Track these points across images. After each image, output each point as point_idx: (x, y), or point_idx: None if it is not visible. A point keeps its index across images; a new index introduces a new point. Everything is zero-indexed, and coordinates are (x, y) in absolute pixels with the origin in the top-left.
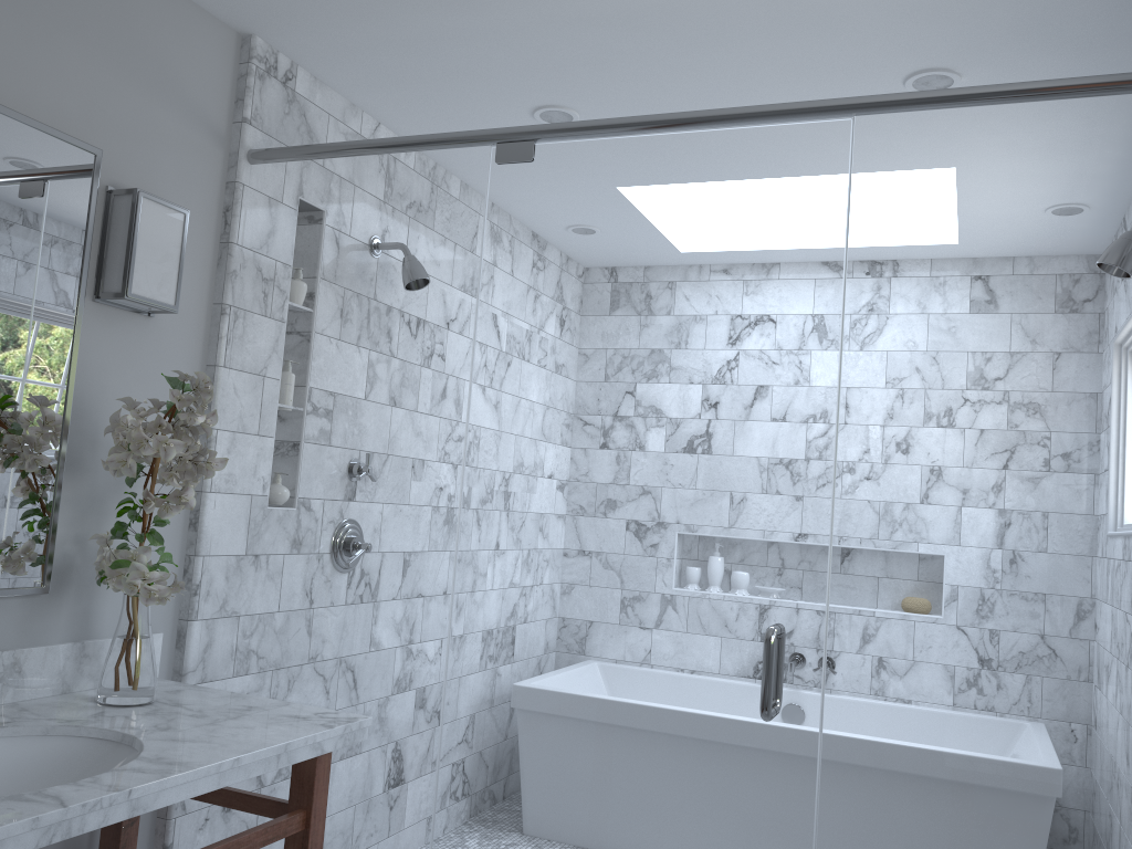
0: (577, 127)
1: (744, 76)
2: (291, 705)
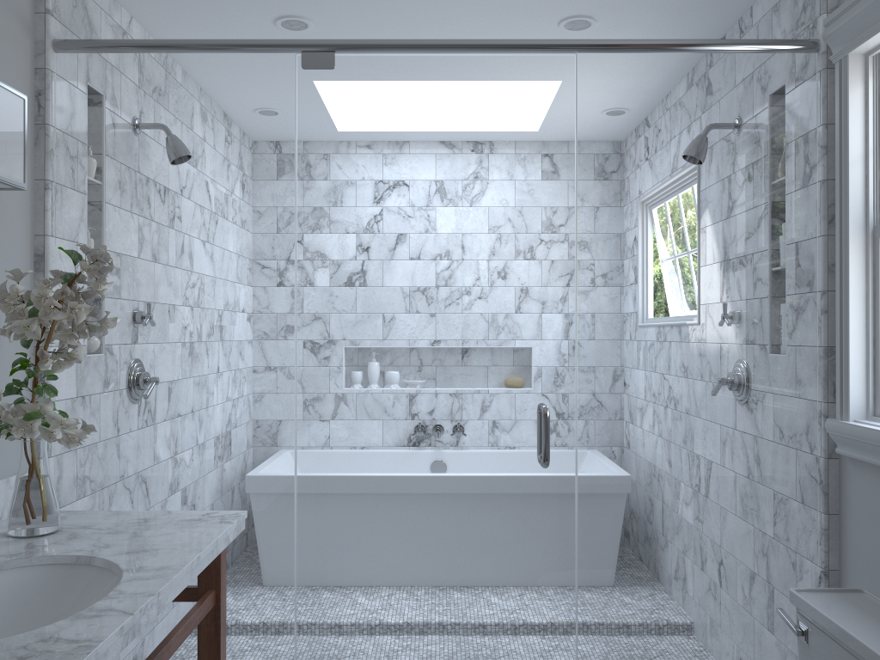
0: (372, 44)
1: (454, 8)
2: (174, 513)
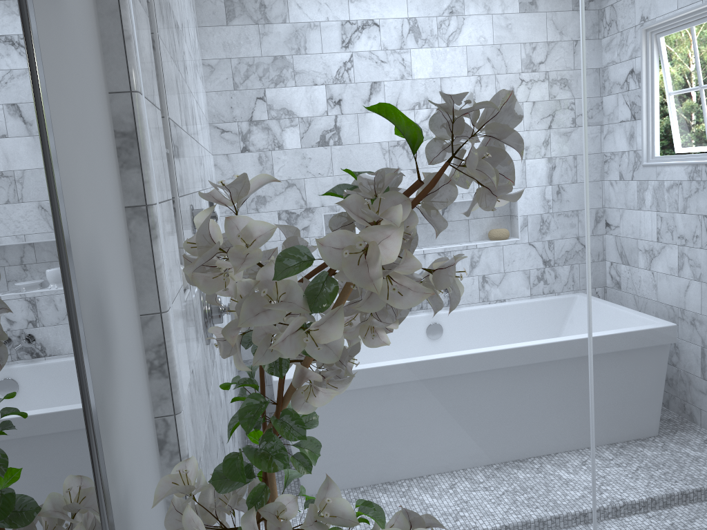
0: None
1: None
2: None
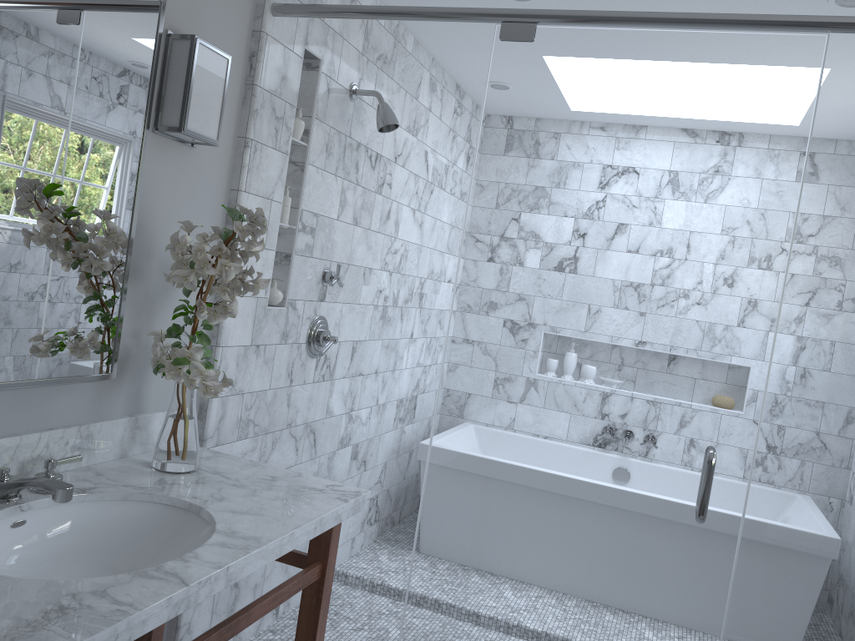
0: (578, 16)
1: None
2: (303, 476)
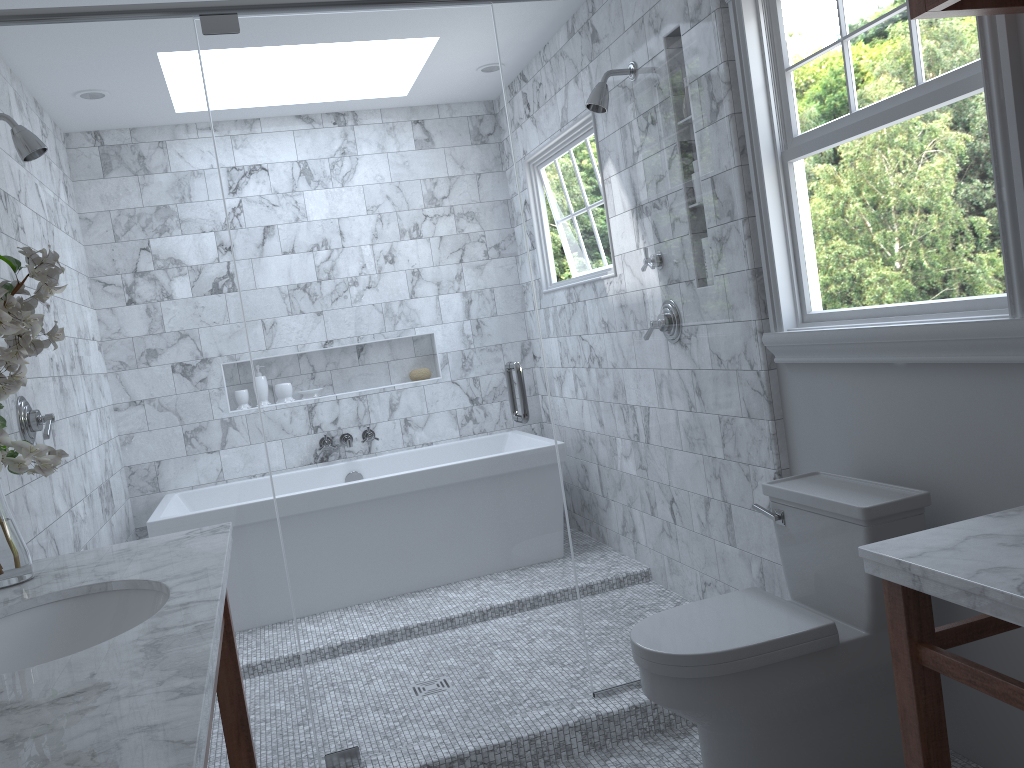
0: (279, 4)
1: None
2: (150, 539)
